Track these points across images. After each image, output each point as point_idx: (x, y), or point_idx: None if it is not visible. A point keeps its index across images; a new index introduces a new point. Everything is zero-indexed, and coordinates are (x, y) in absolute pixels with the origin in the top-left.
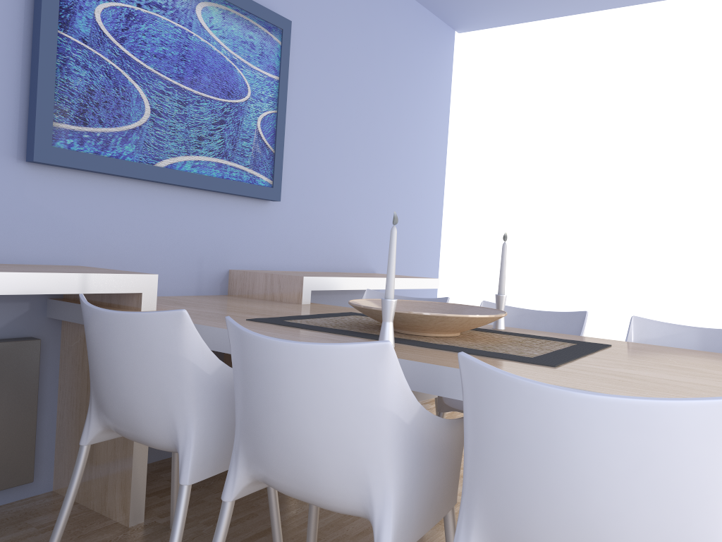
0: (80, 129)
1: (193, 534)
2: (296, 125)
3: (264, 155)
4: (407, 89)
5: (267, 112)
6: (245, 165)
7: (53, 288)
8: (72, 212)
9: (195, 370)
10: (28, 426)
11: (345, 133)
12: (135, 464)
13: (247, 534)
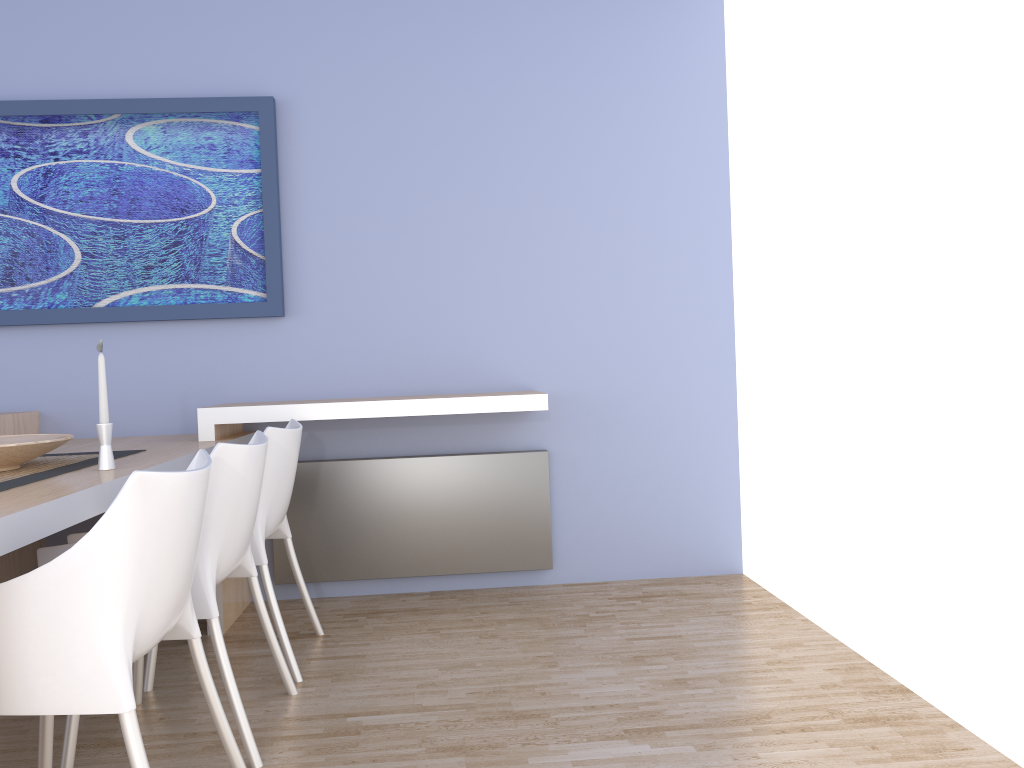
0: (7, 290)
1: None
2: (321, 216)
3: (248, 266)
4: (580, 97)
5: (246, 215)
6: (218, 283)
7: None
8: (27, 363)
9: None
10: None
11: (427, 201)
12: None
13: None
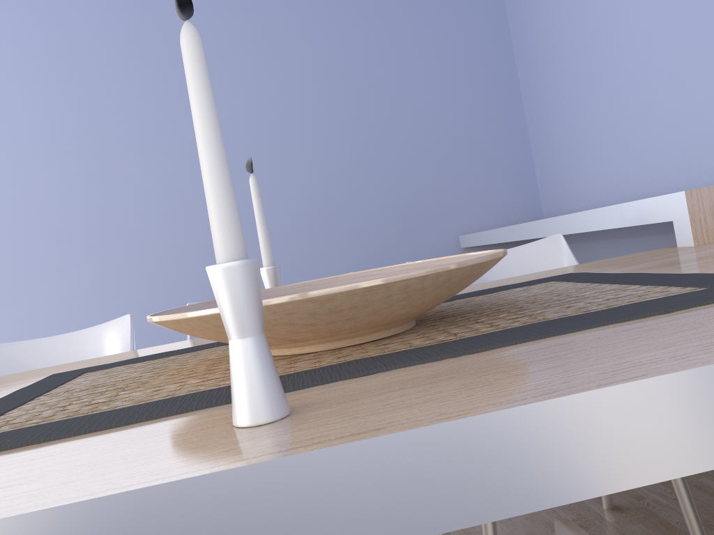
0: None
1: None
2: None
3: None
4: None
5: None
6: None
7: (604, 224)
8: None
9: None
10: None
11: None
12: None
13: None
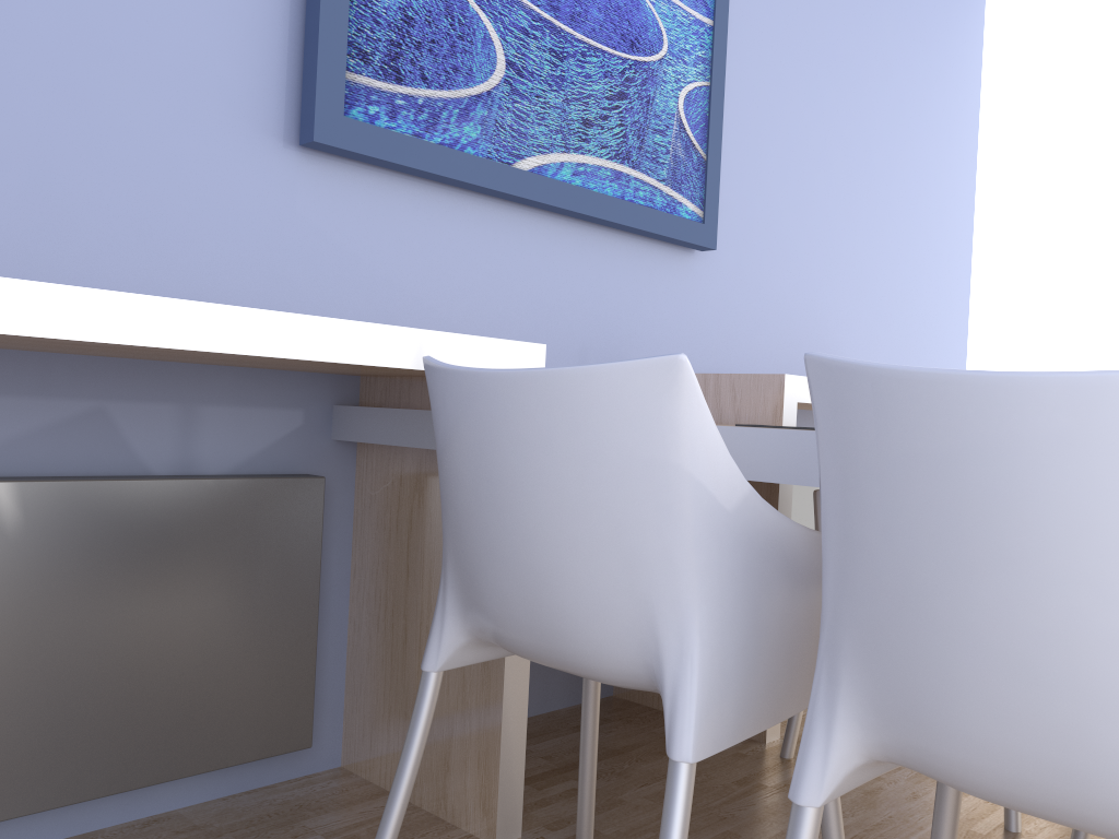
0: (390, 88)
1: None
2: (736, 117)
3: (690, 163)
4: (913, 65)
5: (694, 84)
6: (659, 178)
7: (367, 355)
8: (375, 248)
9: (702, 499)
10: (303, 641)
11: (815, 136)
12: (505, 719)
13: None
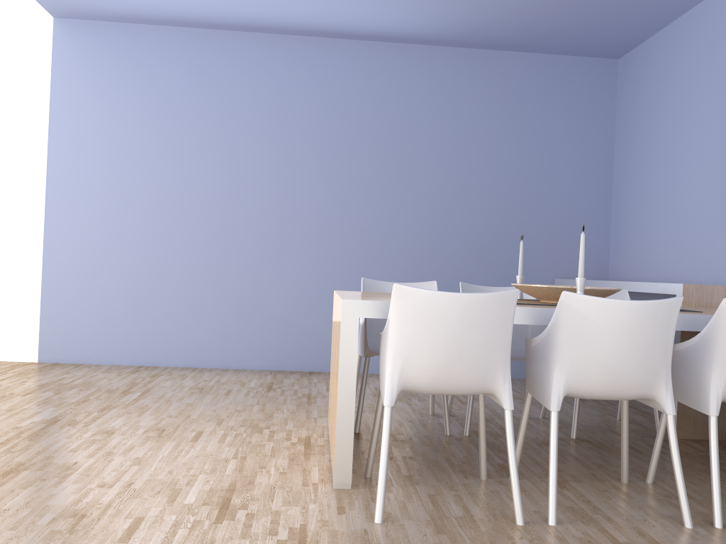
0: None
1: (645, 440)
2: None
3: None
4: None
5: None
6: None
7: (647, 290)
8: None
9: None
10: None
11: None
12: None
13: (633, 445)
